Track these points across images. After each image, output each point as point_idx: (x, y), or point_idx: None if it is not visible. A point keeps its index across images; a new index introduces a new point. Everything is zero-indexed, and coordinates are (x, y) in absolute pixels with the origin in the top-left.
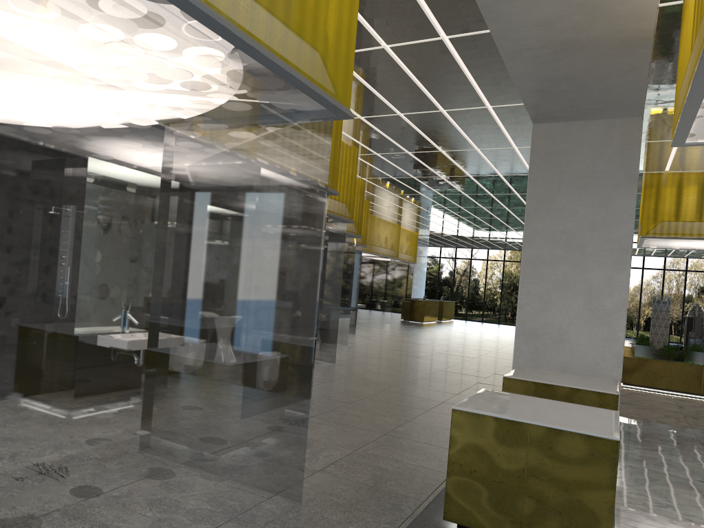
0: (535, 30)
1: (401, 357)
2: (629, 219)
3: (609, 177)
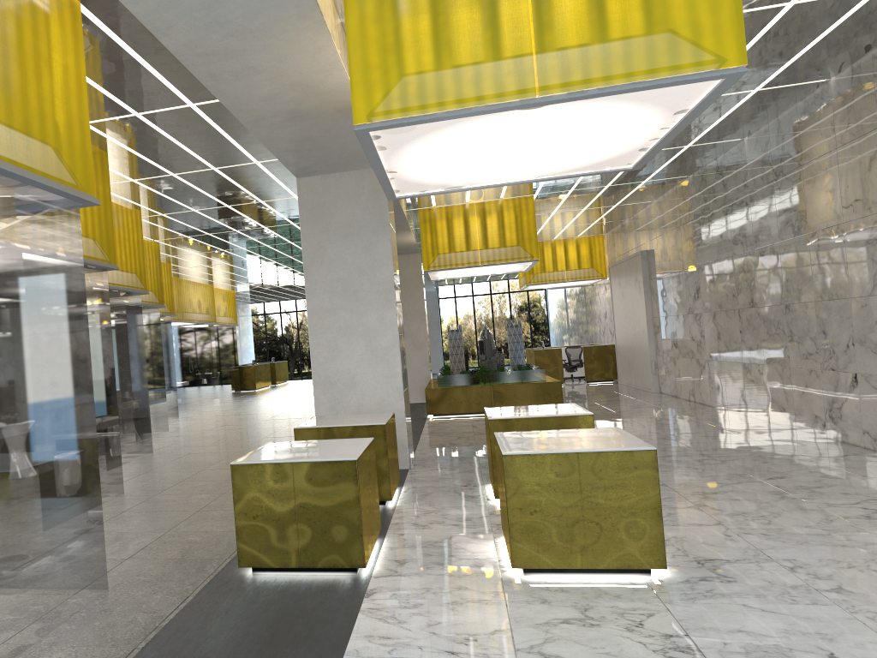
0: (262, 103)
1: (226, 432)
2: (388, 262)
3: (367, 224)
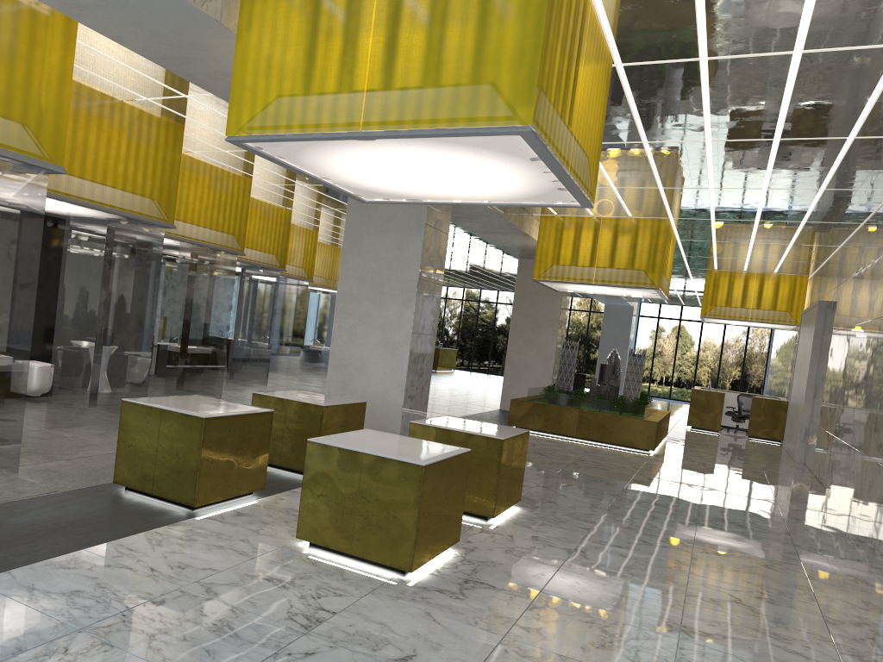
0: None
1: None
2: (416, 261)
3: (404, 222)
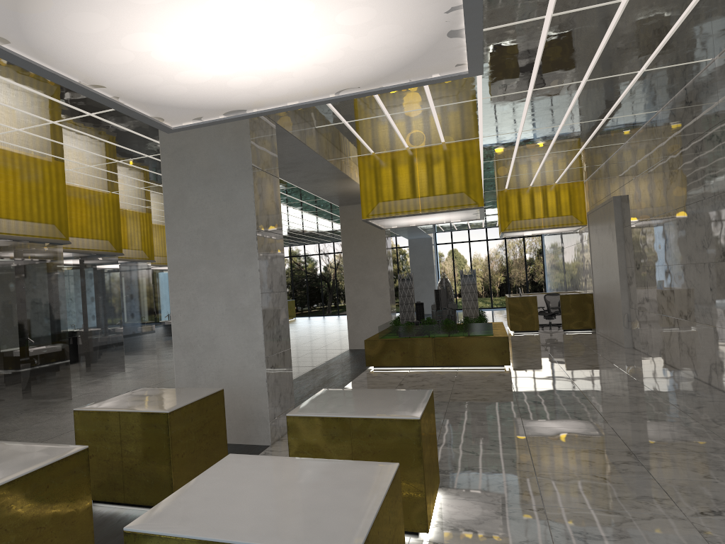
0: None
1: (168, 377)
2: (250, 210)
3: (229, 169)
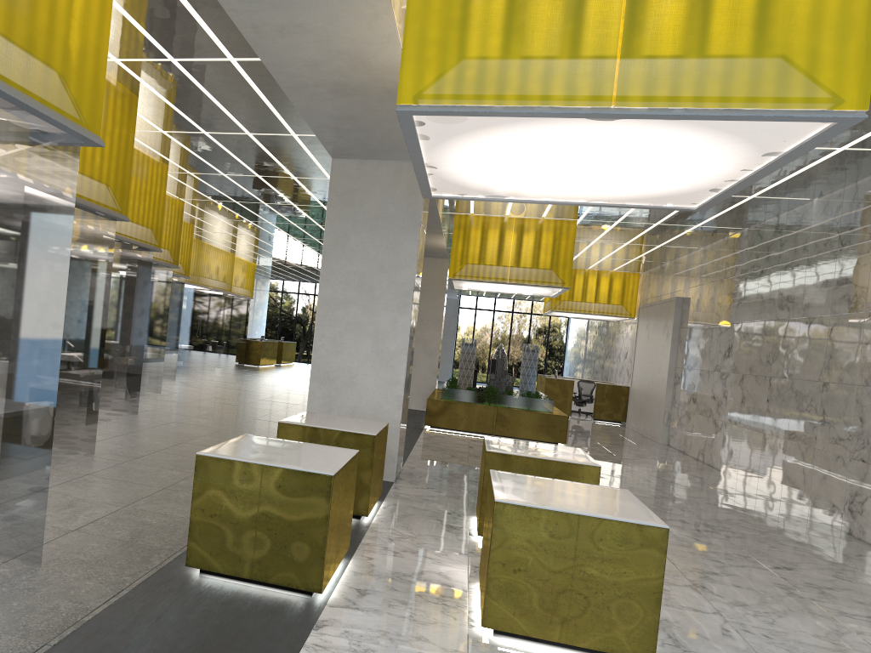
0: (305, 69)
1: (217, 406)
2: (412, 263)
3: (397, 220)
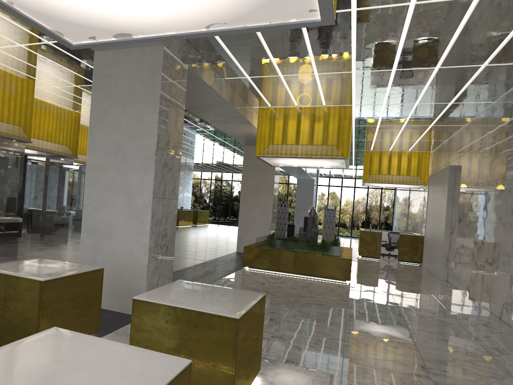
0: None
1: None
2: (154, 131)
3: (142, 96)
